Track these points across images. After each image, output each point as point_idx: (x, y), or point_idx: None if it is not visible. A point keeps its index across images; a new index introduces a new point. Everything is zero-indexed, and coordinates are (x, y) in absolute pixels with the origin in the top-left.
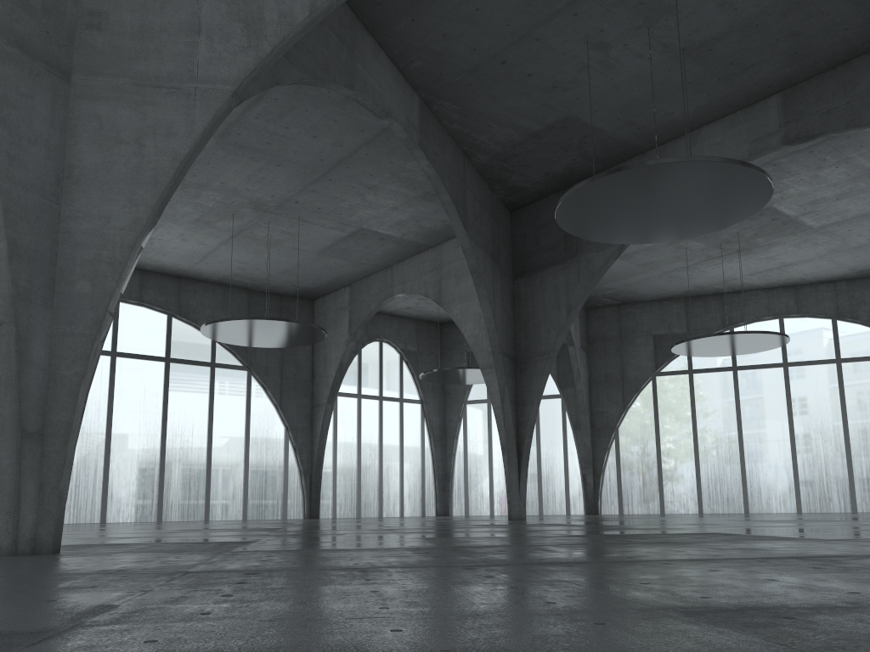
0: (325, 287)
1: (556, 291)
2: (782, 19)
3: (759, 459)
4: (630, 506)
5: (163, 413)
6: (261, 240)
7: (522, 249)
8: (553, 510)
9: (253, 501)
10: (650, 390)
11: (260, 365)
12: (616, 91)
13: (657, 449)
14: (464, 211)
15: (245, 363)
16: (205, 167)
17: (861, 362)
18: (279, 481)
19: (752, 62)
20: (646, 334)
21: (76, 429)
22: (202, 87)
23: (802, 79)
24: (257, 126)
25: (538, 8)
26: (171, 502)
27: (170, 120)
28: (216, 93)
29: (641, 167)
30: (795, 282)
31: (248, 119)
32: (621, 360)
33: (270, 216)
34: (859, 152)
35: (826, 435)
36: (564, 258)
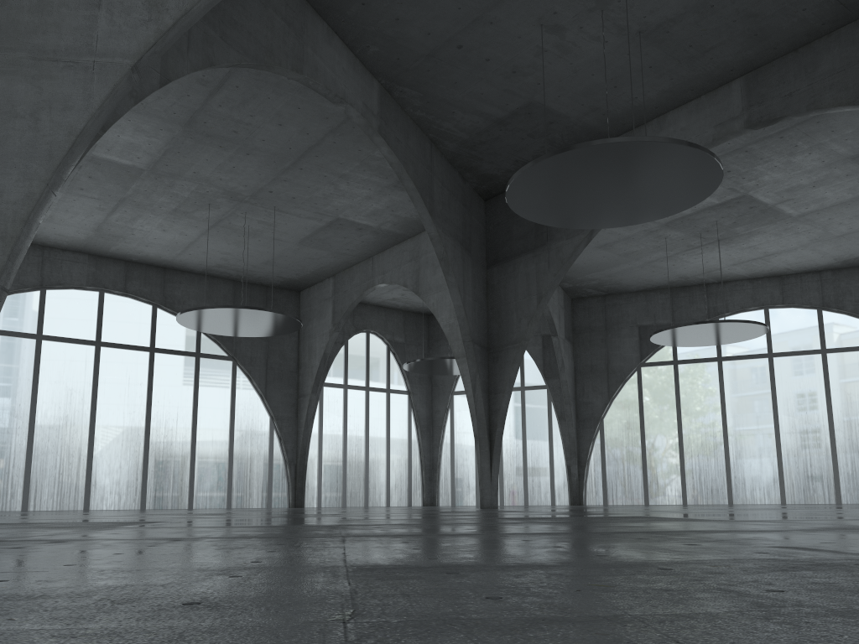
0: (310, 278)
1: (528, 279)
2: None
3: (744, 450)
4: (615, 497)
5: (147, 402)
6: (240, 231)
7: (495, 237)
8: (538, 501)
9: (237, 490)
10: (635, 380)
11: (245, 355)
12: (576, 75)
13: (641, 440)
14: (430, 199)
15: (230, 353)
16: (175, 156)
17: (847, 352)
18: (263, 470)
19: (711, 44)
20: (632, 324)
21: None
22: (101, 61)
23: (764, 62)
24: (221, 115)
25: None
26: (154, 490)
27: (67, 94)
28: (114, 67)
29: (583, 148)
30: (780, 272)
31: (212, 107)
32: (606, 351)
33: (246, 205)
34: (831, 137)
35: (810, 426)
36: (535, 246)
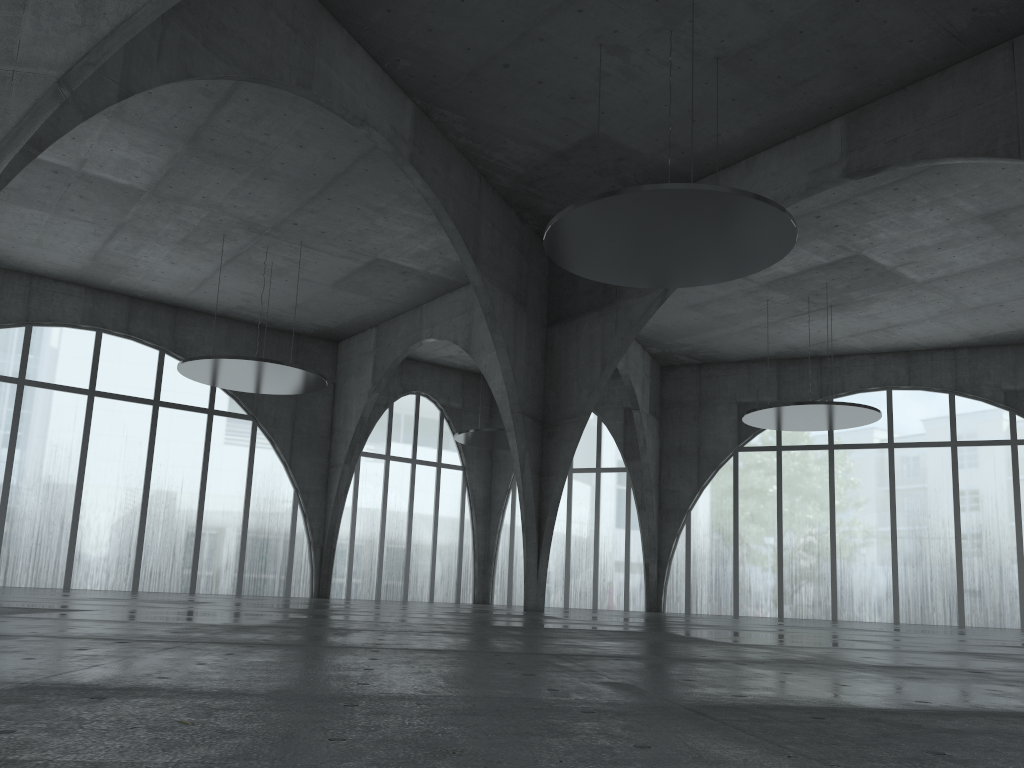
0: (349, 327)
1: (592, 343)
2: (831, 26)
3: (854, 557)
4: (699, 604)
5: (147, 464)
6: (262, 268)
7: (558, 291)
8: (609, 604)
9: (250, 573)
10: (730, 467)
11: (268, 415)
12: (647, 105)
13: (734, 538)
14: (475, 242)
15: (250, 412)
16: (180, 178)
17: (981, 446)
18: (283, 552)
19: (804, 77)
20: (730, 401)
21: None
22: (22, 71)
23: (868, 100)
24: (231, 131)
25: (534, 2)
26: (150, 569)
27: None
28: (37, 79)
29: (626, 194)
30: (907, 347)
31: (219, 122)
32: (699, 430)
33: (268, 239)
34: (955, 192)
35: (933, 532)
36: (602, 304)
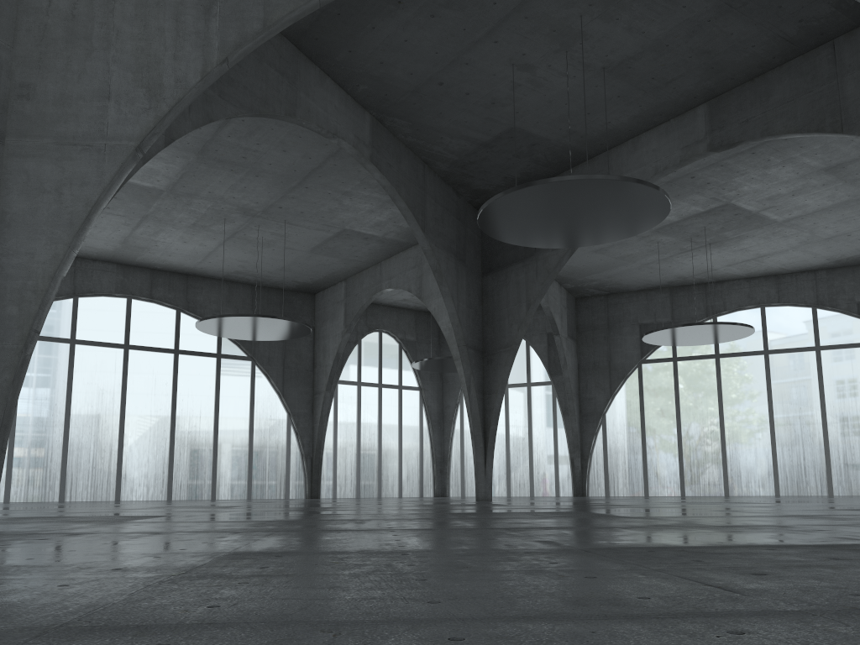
0: (323, 282)
1: (518, 287)
2: (690, 40)
3: (740, 444)
4: (616, 488)
5: (172, 400)
6: (255, 241)
7: (489, 247)
8: (543, 492)
9: (257, 482)
10: (636, 377)
11: (263, 355)
12: (551, 105)
13: (642, 434)
14: (423, 216)
15: (249, 354)
16: (191, 179)
17: (840, 349)
18: (281, 464)
19: (672, 77)
20: (633, 323)
21: (8, 424)
22: (111, 144)
23: (725, 90)
24: (230, 143)
25: (460, 38)
26: (180, 482)
27: (84, 172)
28: (122, 148)
29: (538, 185)
30: (776, 271)
31: (222, 137)
32: (608, 348)
33: (259, 219)
34: (801, 152)
35: (804, 421)
36: (525, 256)
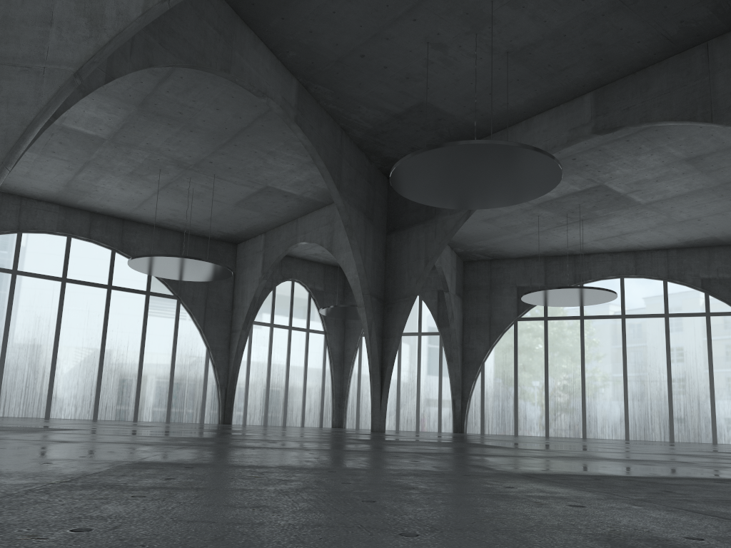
0: (245, 233)
1: (418, 245)
2: (585, 32)
3: (597, 394)
4: (490, 427)
5: (103, 330)
6: (186, 192)
7: (394, 209)
8: (427, 428)
9: (176, 407)
10: (512, 332)
11: (188, 295)
12: (458, 83)
13: (514, 381)
14: (338, 176)
15: (175, 293)
16: (131, 130)
17: (685, 317)
18: (199, 392)
19: (566, 65)
20: (512, 285)
21: None
22: (50, 67)
23: (610, 81)
24: (169, 99)
25: (383, 14)
26: (106, 404)
27: (21, 92)
28: (60, 73)
29: (448, 147)
30: (635, 248)
31: (161, 92)
32: (490, 306)
33: (191, 172)
34: (668, 143)
35: (652, 377)
36: (425, 219)
